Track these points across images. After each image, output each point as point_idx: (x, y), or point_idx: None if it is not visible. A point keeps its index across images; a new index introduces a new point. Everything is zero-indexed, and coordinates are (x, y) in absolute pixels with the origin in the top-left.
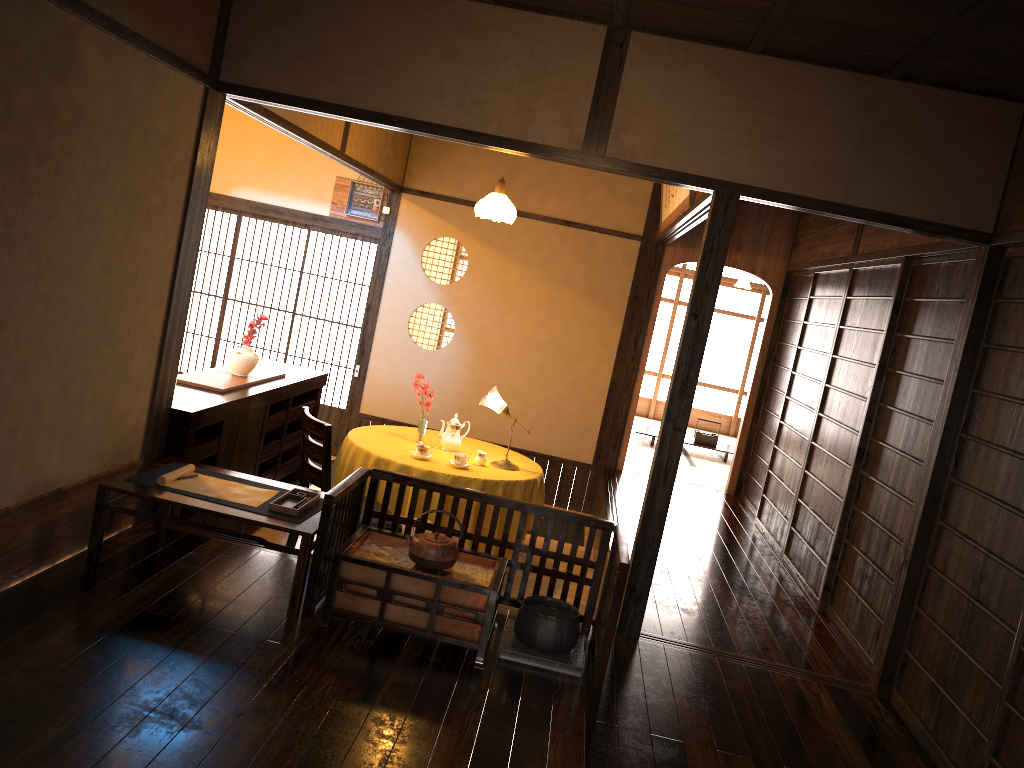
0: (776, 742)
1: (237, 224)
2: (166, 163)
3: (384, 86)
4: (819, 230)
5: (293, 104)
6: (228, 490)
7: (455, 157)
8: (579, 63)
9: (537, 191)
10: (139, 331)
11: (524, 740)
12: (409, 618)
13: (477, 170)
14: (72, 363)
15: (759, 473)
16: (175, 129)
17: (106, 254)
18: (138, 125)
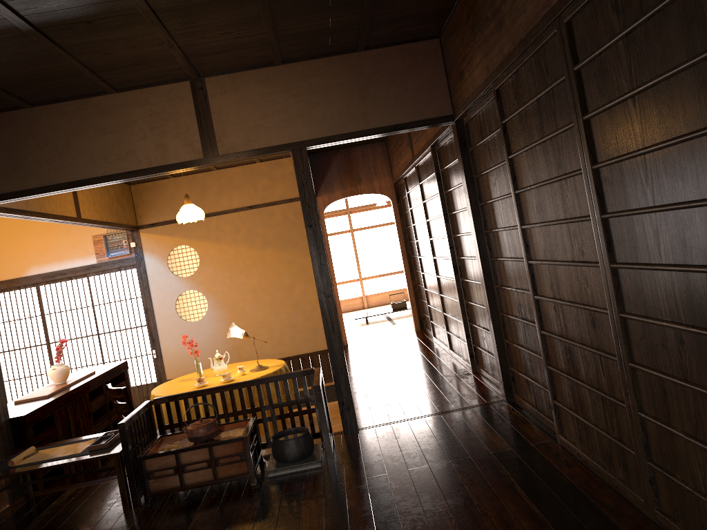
0: (445, 450)
1: (38, 292)
2: None
3: (68, 164)
4: (397, 152)
5: (15, 197)
6: (60, 451)
7: (164, 194)
8: (181, 107)
9: (224, 195)
10: None
11: (285, 513)
12: (200, 477)
13: (181, 197)
14: None
15: (427, 310)
16: None
17: None
18: None
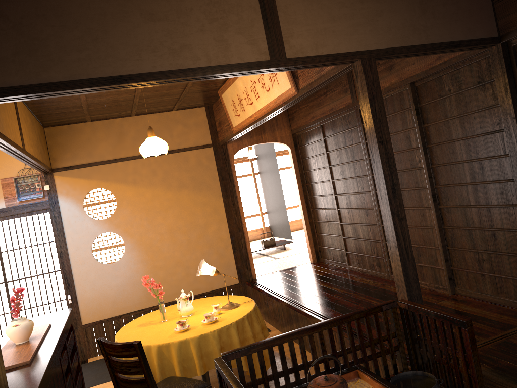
0: None
1: None
2: None
3: (105, 55)
4: (310, 103)
5: (30, 92)
6: None
7: (80, 138)
8: None
9: (141, 140)
10: None
11: None
12: None
13: (98, 141)
14: None
15: (330, 243)
16: None
17: None
18: None
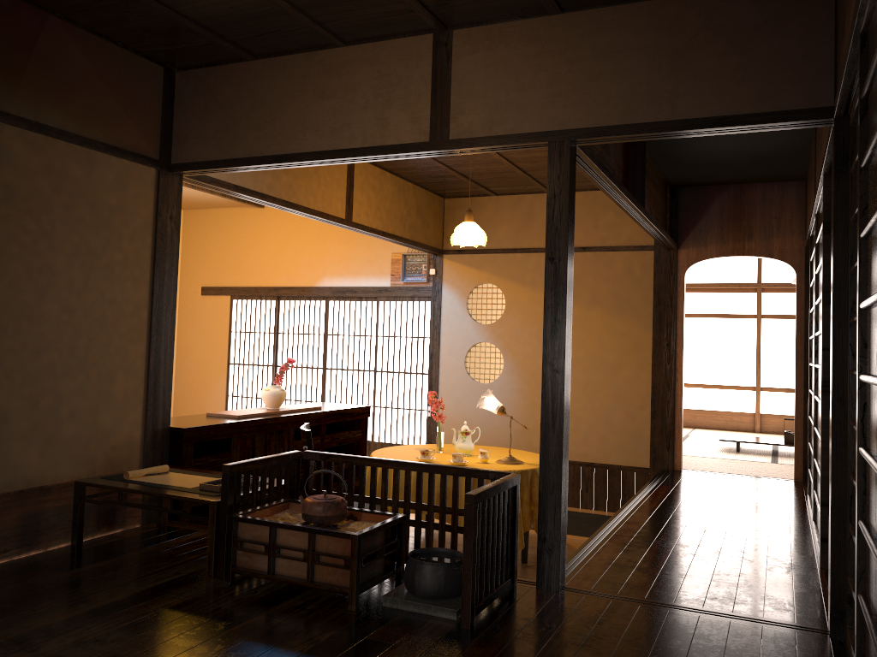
0: None
1: (326, 307)
2: (122, 228)
3: (278, 134)
4: (809, 195)
5: (218, 166)
6: (181, 480)
7: (480, 215)
8: (416, 69)
9: None
10: (117, 360)
11: None
12: (294, 570)
13: (500, 222)
14: (40, 383)
15: None
16: (127, 202)
17: (64, 297)
18: (82, 199)
